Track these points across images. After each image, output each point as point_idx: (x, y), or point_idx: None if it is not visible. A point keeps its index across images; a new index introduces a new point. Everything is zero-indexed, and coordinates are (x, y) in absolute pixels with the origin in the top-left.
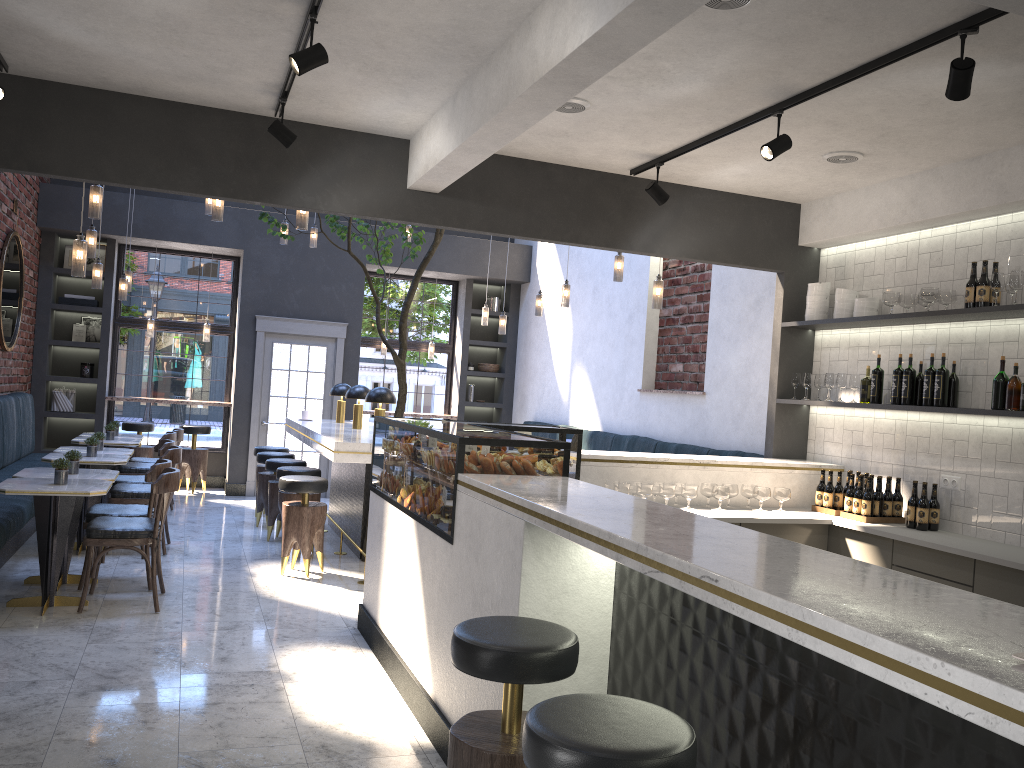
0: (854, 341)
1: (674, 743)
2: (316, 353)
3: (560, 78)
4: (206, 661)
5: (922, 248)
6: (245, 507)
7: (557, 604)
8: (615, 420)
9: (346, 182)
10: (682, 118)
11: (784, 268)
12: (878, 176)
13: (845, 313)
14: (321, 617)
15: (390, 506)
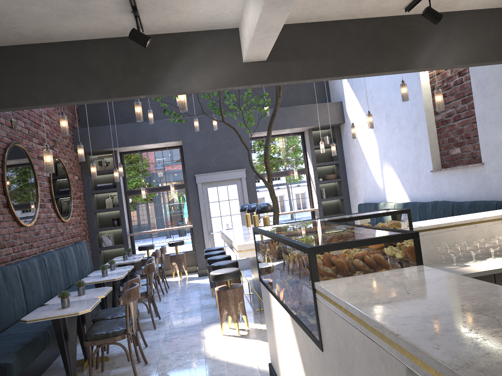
0: None
1: None
2: (231, 189)
3: None
4: None
5: None
6: (207, 283)
7: None
8: (418, 193)
9: (200, 68)
10: None
11: None
12: None
13: None
14: (245, 372)
15: (272, 296)
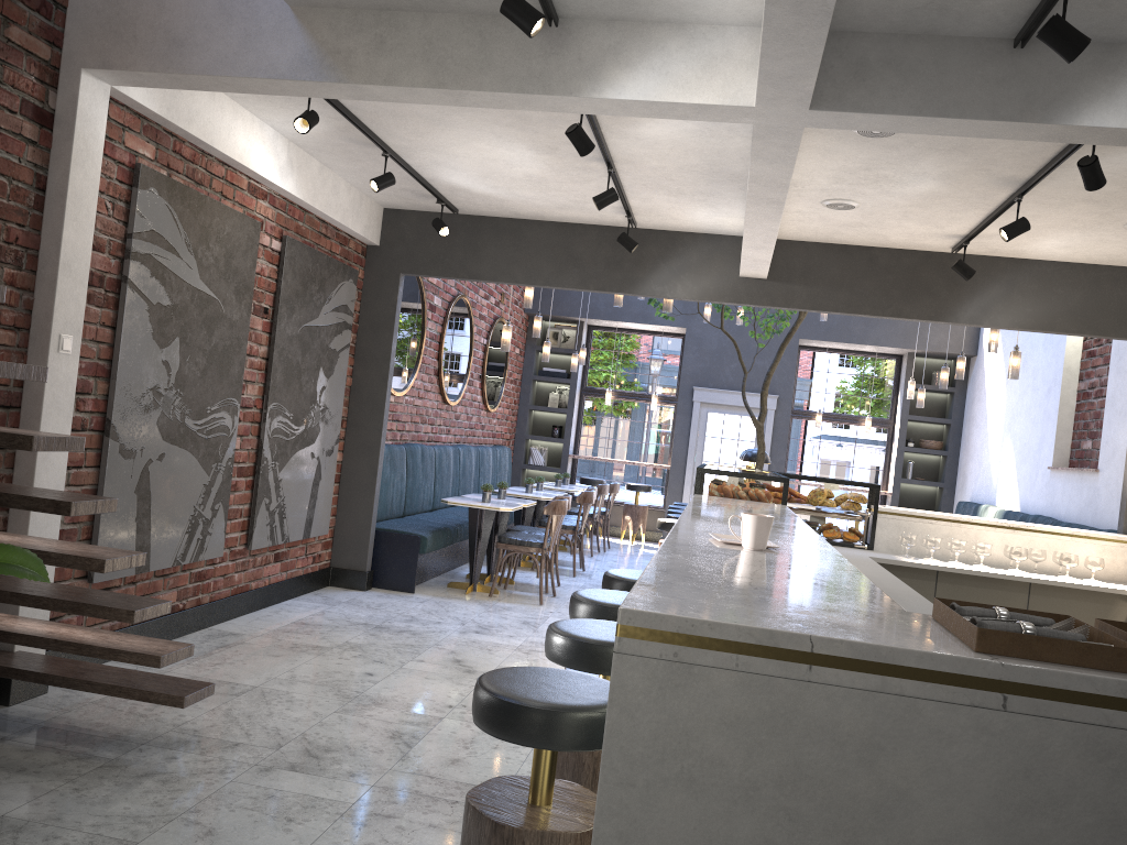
0: None
1: None
2: (747, 423)
3: (759, 200)
4: None
5: None
6: None
7: None
8: (1030, 500)
9: (688, 274)
10: (947, 206)
11: None
12: None
13: None
14: None
15: None
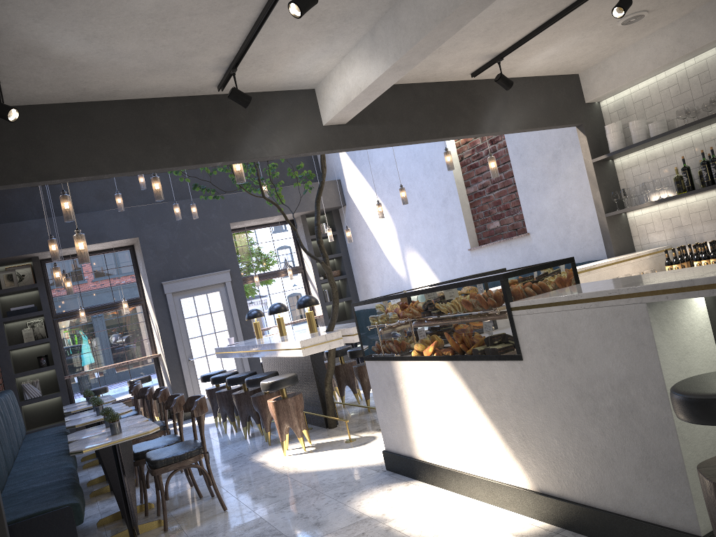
0: (651, 156)
1: None
2: (213, 297)
3: None
4: (306, 530)
5: (690, 73)
6: None
7: (685, 364)
8: (454, 277)
9: (279, 131)
10: (534, 10)
11: (582, 121)
12: (647, 31)
13: (642, 137)
14: (350, 472)
15: (403, 363)
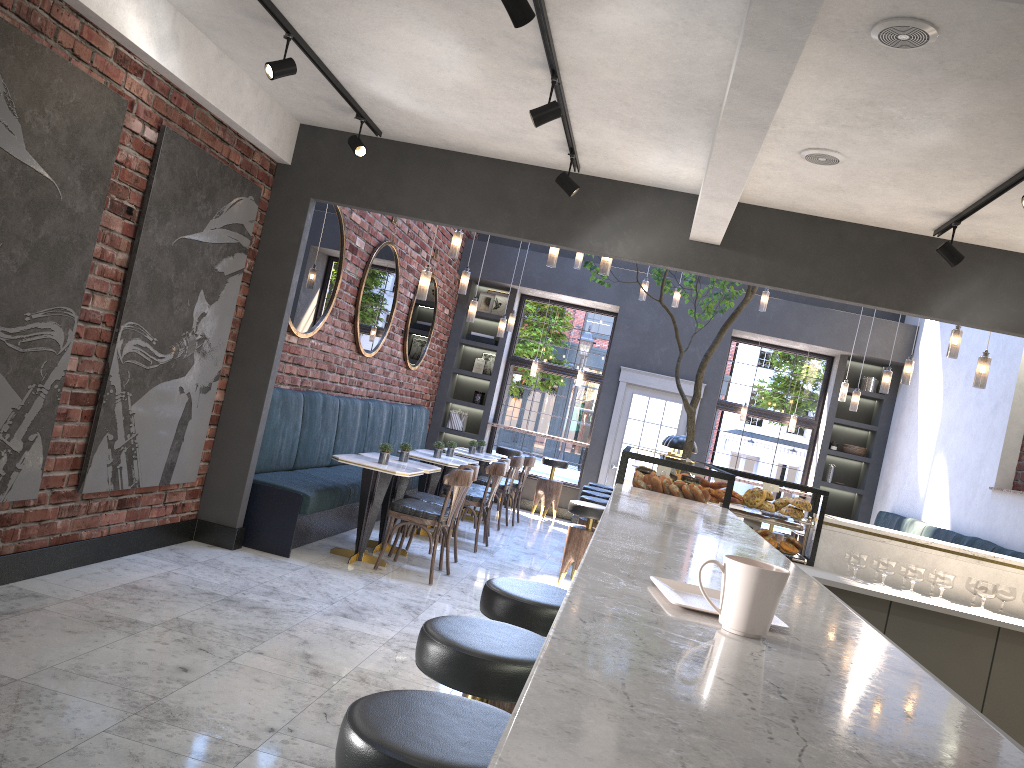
0: None
1: (516, 658)
2: (671, 409)
3: (737, 121)
4: None
5: None
6: None
7: None
8: (964, 519)
9: (632, 231)
10: (951, 170)
11: None
12: None
13: None
14: None
15: None
